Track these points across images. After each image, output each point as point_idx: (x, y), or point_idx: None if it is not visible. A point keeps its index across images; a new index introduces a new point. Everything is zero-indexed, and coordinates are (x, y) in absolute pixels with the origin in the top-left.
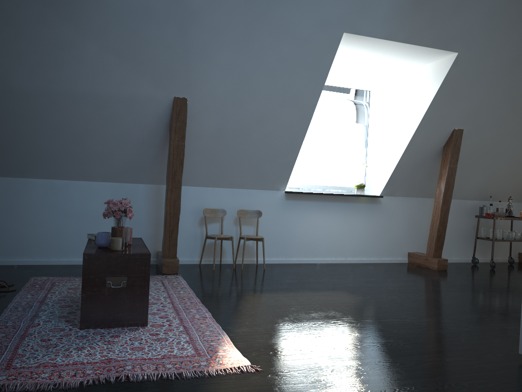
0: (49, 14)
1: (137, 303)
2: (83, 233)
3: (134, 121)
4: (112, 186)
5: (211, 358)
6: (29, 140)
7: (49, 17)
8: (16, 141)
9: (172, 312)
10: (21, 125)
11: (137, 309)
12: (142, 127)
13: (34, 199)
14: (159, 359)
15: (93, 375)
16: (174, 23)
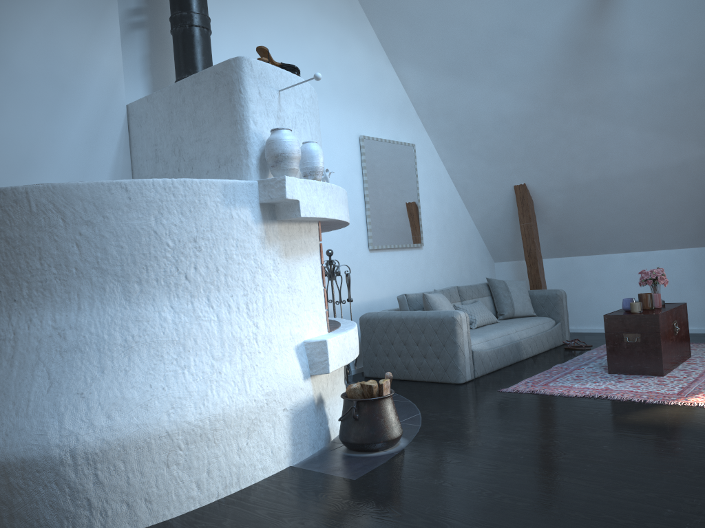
0: (587, 118)
1: (651, 356)
2: (666, 302)
3: (693, 184)
4: (691, 252)
5: (685, 396)
6: (600, 221)
7: (587, 121)
8: (591, 224)
9: (702, 370)
10: (591, 210)
11: (652, 361)
12: (704, 188)
13: (617, 272)
14: (643, 392)
15: (587, 394)
16: (701, 84)
